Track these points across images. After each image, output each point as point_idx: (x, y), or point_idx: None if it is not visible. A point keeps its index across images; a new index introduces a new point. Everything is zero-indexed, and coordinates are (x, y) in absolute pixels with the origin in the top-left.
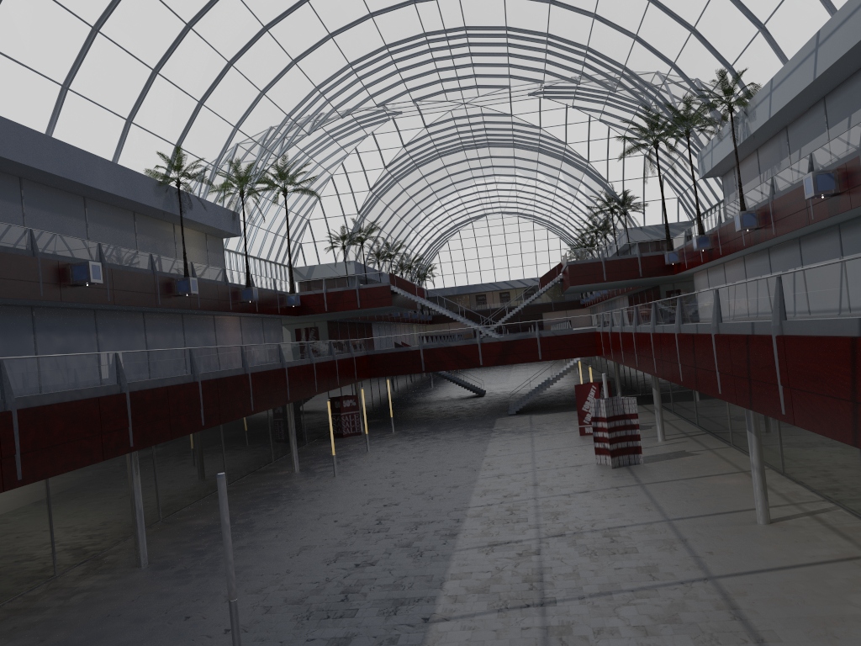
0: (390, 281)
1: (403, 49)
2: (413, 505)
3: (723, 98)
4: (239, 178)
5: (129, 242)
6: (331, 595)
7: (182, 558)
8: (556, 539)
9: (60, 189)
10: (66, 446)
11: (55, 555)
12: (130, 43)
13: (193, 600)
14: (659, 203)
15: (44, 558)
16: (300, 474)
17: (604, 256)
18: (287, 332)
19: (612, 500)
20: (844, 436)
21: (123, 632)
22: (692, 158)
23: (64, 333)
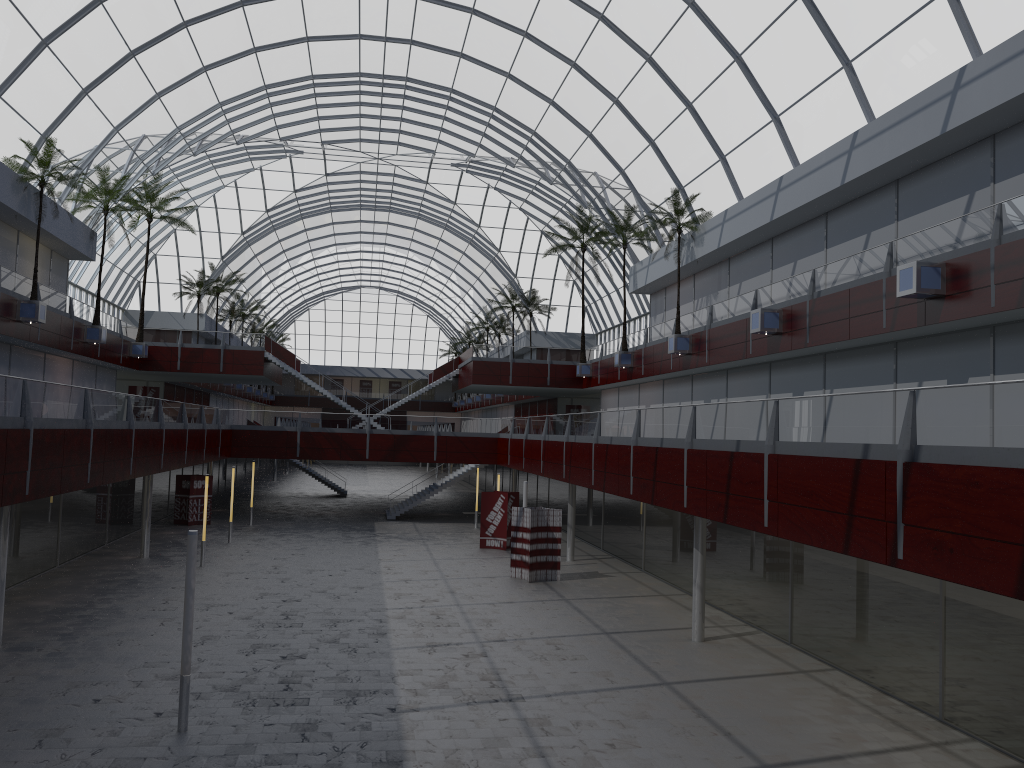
0: (265, 346)
1: (330, 84)
2: (319, 602)
3: (668, 217)
4: (105, 190)
5: None
6: (269, 684)
7: (46, 641)
8: (498, 644)
9: None
10: None
11: None
12: (27, 3)
13: (93, 683)
14: (566, 310)
15: None
16: (153, 561)
17: (513, 357)
18: None
19: (542, 611)
20: (834, 545)
21: (17, 712)
22: (610, 269)
23: None
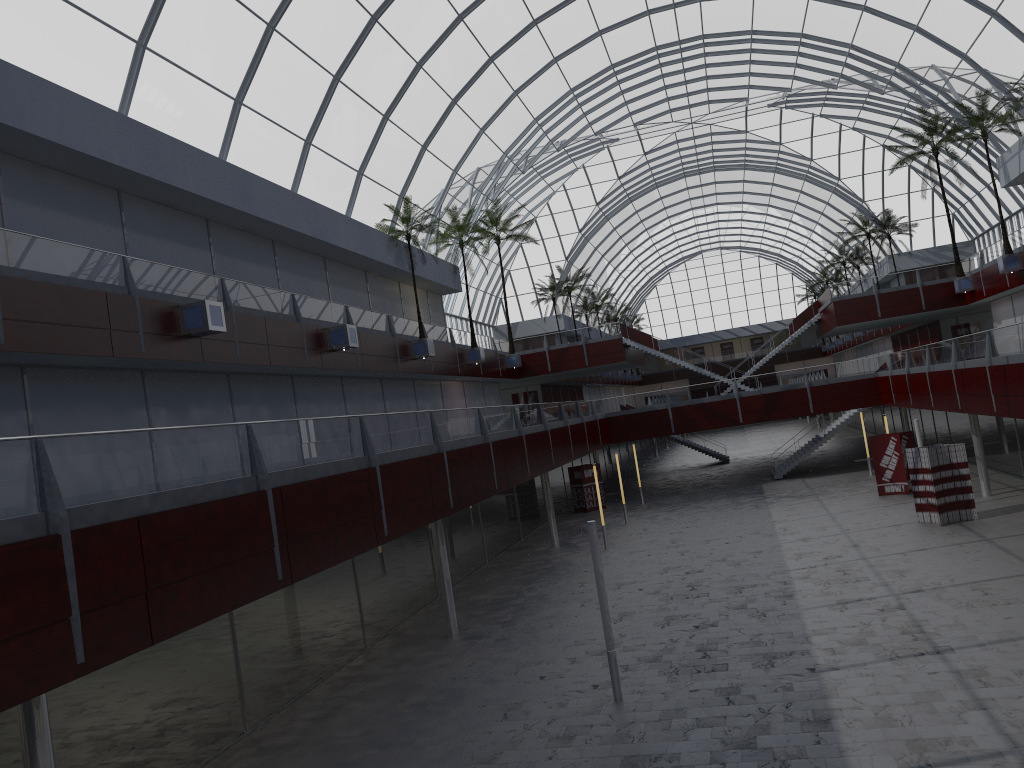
0: (621, 333)
1: (630, 67)
2: (720, 571)
3: None
4: (457, 227)
5: (364, 304)
6: (687, 653)
7: (492, 629)
8: (915, 595)
9: (304, 251)
10: (410, 504)
11: (364, 627)
12: (365, 89)
13: (536, 662)
14: (929, 223)
15: (357, 629)
16: (564, 549)
17: (877, 288)
18: None
19: (960, 556)
20: None
21: (482, 691)
22: (974, 165)
23: (318, 403)
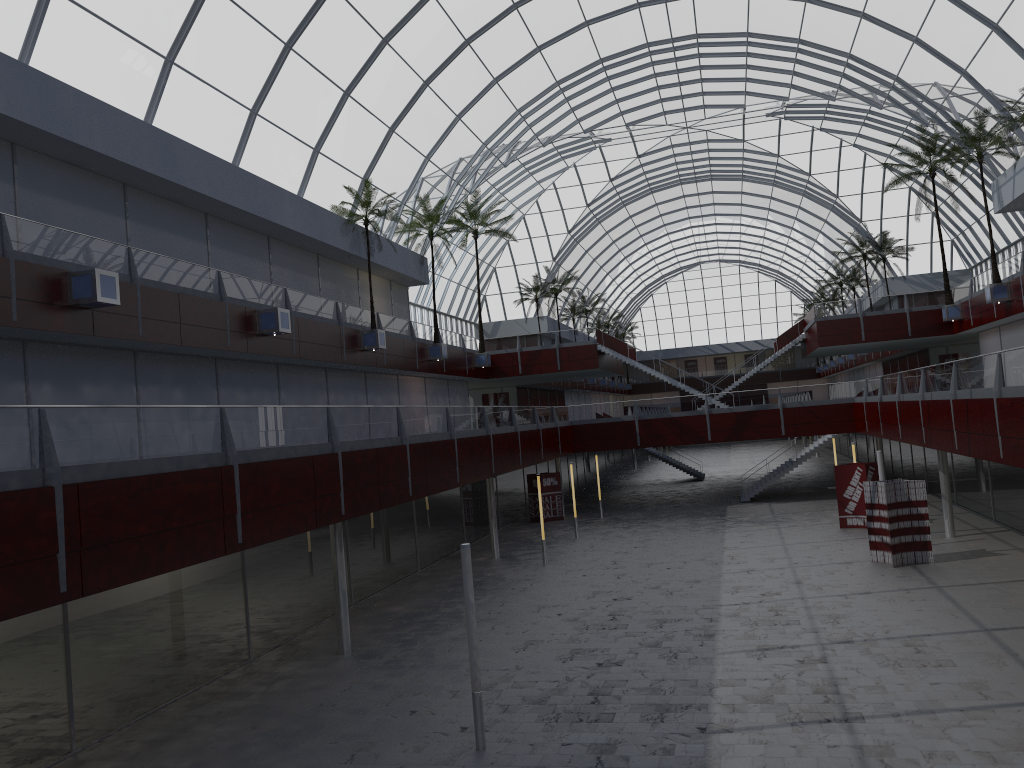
0: (597, 339)
1: (620, 63)
2: (649, 600)
3: None
4: (428, 217)
5: (313, 289)
6: (577, 696)
7: (388, 648)
8: (843, 646)
9: (244, 227)
10: (282, 509)
11: (249, 636)
12: (323, 61)
13: (414, 693)
14: (927, 248)
15: (240, 638)
16: (502, 561)
17: (863, 310)
18: (469, 399)
19: (904, 603)
20: None
21: (343, 723)
22: (974, 190)
23: (246, 389)
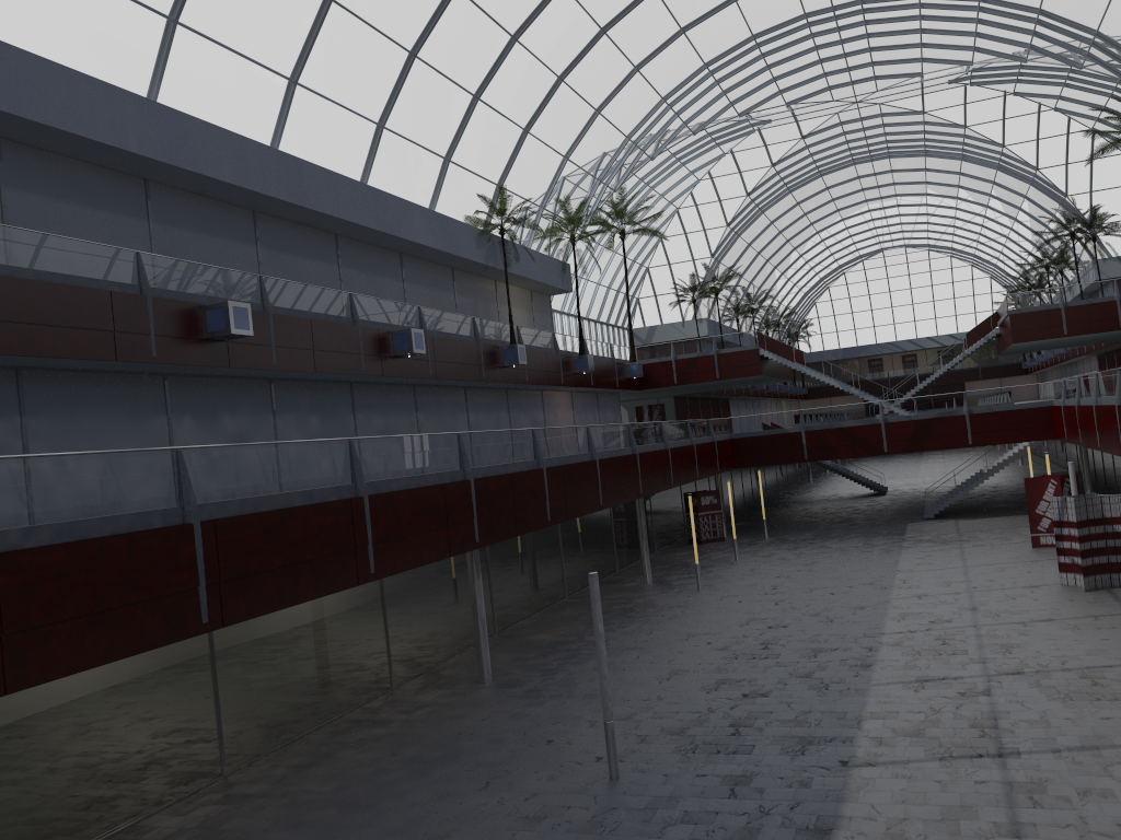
0: (758, 343)
1: (775, 38)
2: (806, 628)
3: None
4: (569, 220)
5: (448, 304)
6: (718, 727)
7: (529, 677)
8: (1011, 678)
9: (375, 245)
10: (413, 538)
11: (391, 664)
12: (449, 66)
13: (552, 723)
14: None
15: (381, 666)
16: (654, 587)
17: (1065, 300)
18: (623, 411)
19: (1089, 632)
20: None
21: (479, 751)
22: None
23: (383, 413)
